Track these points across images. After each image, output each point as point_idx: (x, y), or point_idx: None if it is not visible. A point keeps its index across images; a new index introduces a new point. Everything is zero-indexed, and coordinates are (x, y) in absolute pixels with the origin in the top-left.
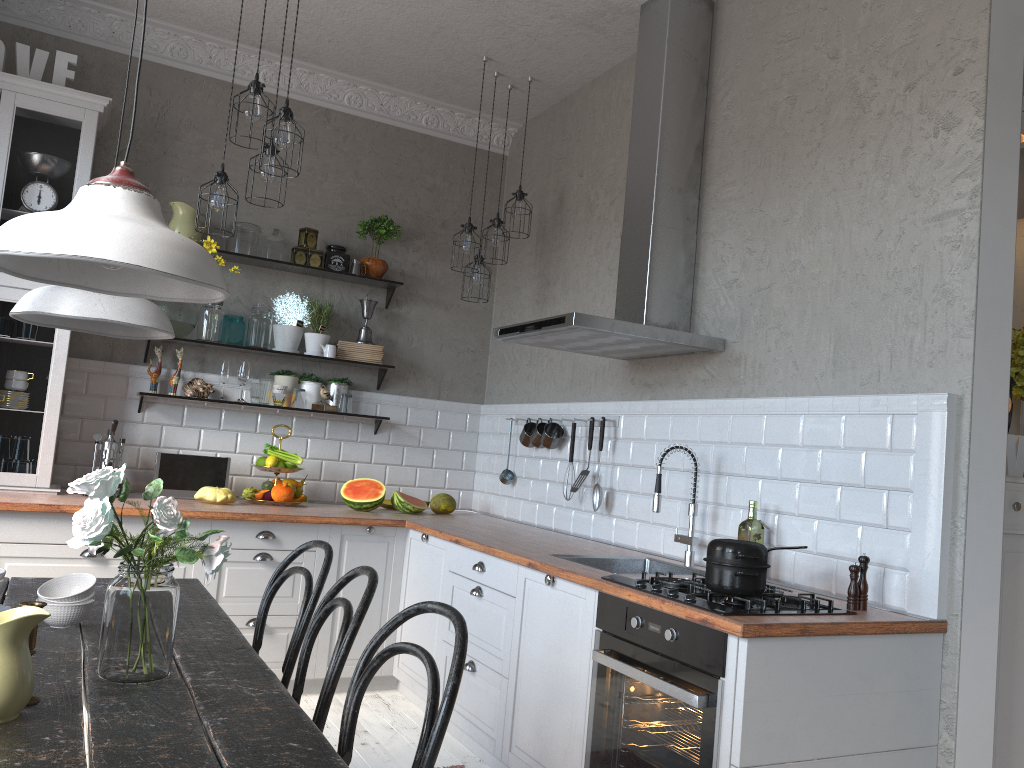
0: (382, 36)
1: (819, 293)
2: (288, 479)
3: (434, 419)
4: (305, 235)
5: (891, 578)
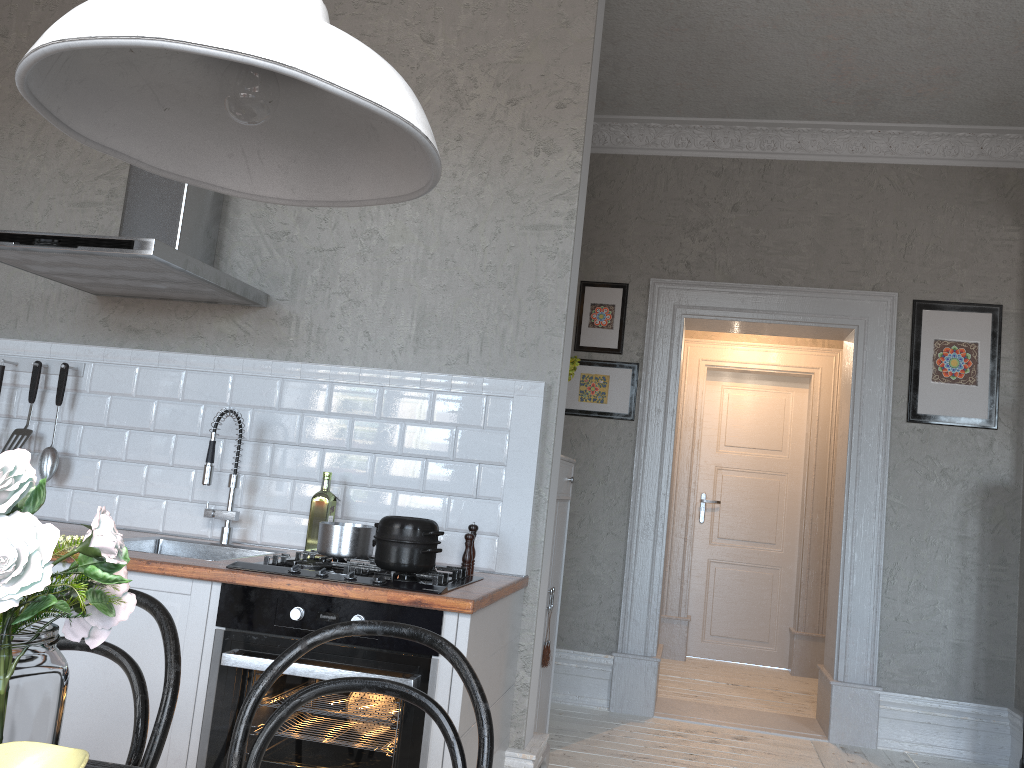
0: None
1: (401, 269)
2: None
3: None
4: None
5: (480, 543)
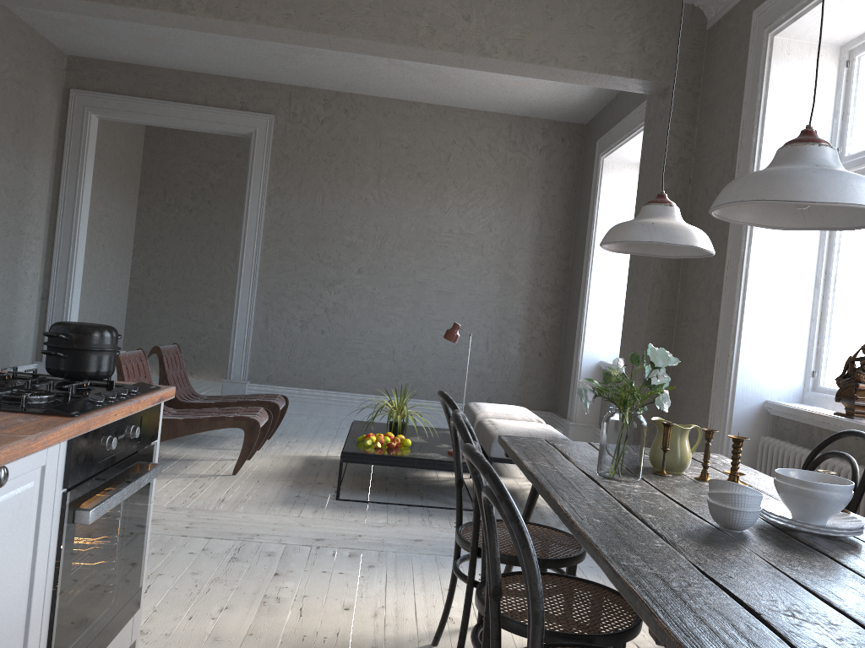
0: None
1: None
2: None
3: None
4: None
5: None
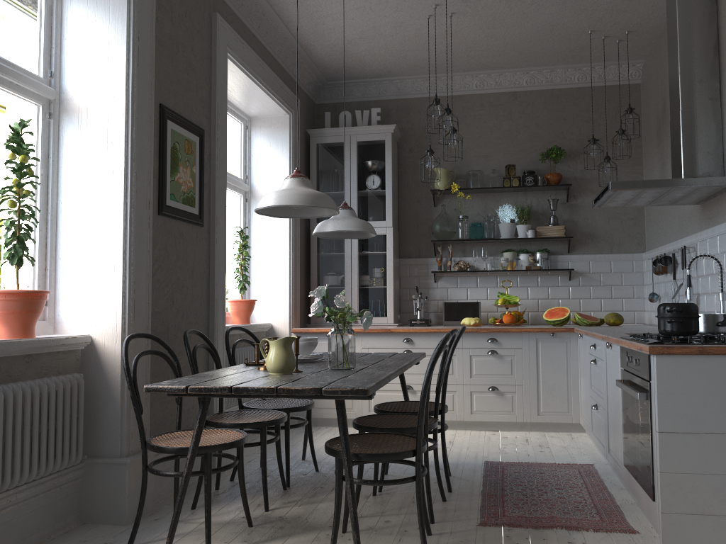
0: (524, 42)
1: None
2: (513, 311)
3: (608, 267)
4: (507, 169)
5: None
